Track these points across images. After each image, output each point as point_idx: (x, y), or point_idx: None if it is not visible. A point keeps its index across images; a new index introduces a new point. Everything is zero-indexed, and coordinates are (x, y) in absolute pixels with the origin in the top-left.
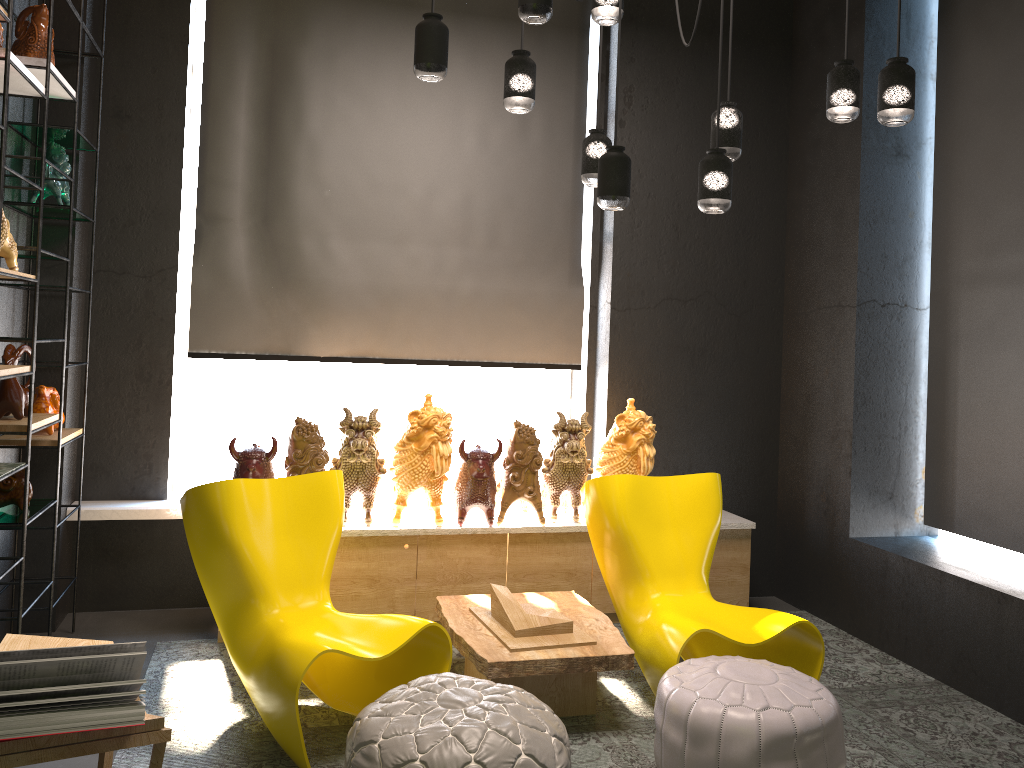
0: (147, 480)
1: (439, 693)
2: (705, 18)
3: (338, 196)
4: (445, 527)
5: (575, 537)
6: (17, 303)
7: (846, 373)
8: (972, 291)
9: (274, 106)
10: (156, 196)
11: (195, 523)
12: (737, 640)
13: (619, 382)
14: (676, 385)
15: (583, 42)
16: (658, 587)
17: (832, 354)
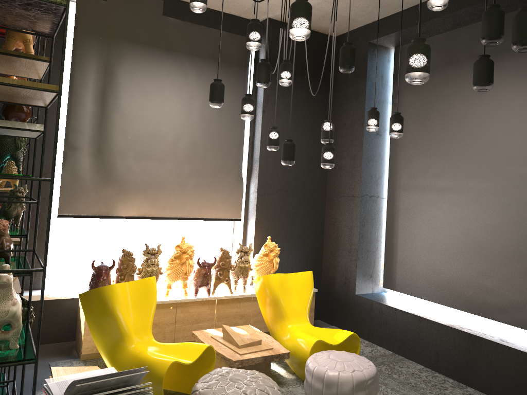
0: (34, 280)
1: (228, 376)
2: (299, 67)
3: (134, 139)
4: (189, 298)
5: (244, 299)
6: None
7: (355, 225)
8: (405, 193)
9: (105, 94)
10: None
11: (95, 305)
12: (330, 343)
13: (259, 227)
14: (283, 228)
15: (246, 72)
16: (291, 322)
17: (349, 216)
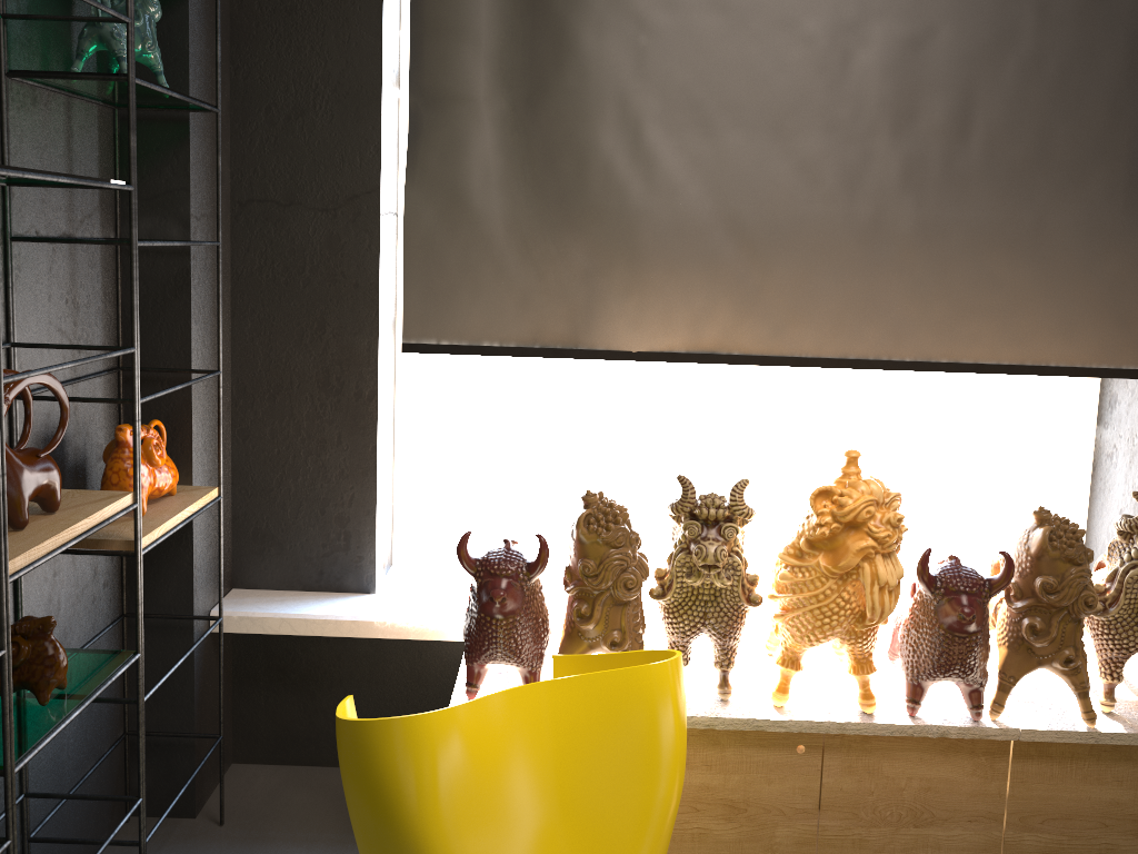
0: (343, 560)
1: None
2: None
3: (664, 45)
4: (881, 719)
5: None
6: (84, 268)
7: None
8: None
9: None
10: (339, 61)
11: (352, 798)
12: None
13: None
14: None
15: None
16: None
17: None
